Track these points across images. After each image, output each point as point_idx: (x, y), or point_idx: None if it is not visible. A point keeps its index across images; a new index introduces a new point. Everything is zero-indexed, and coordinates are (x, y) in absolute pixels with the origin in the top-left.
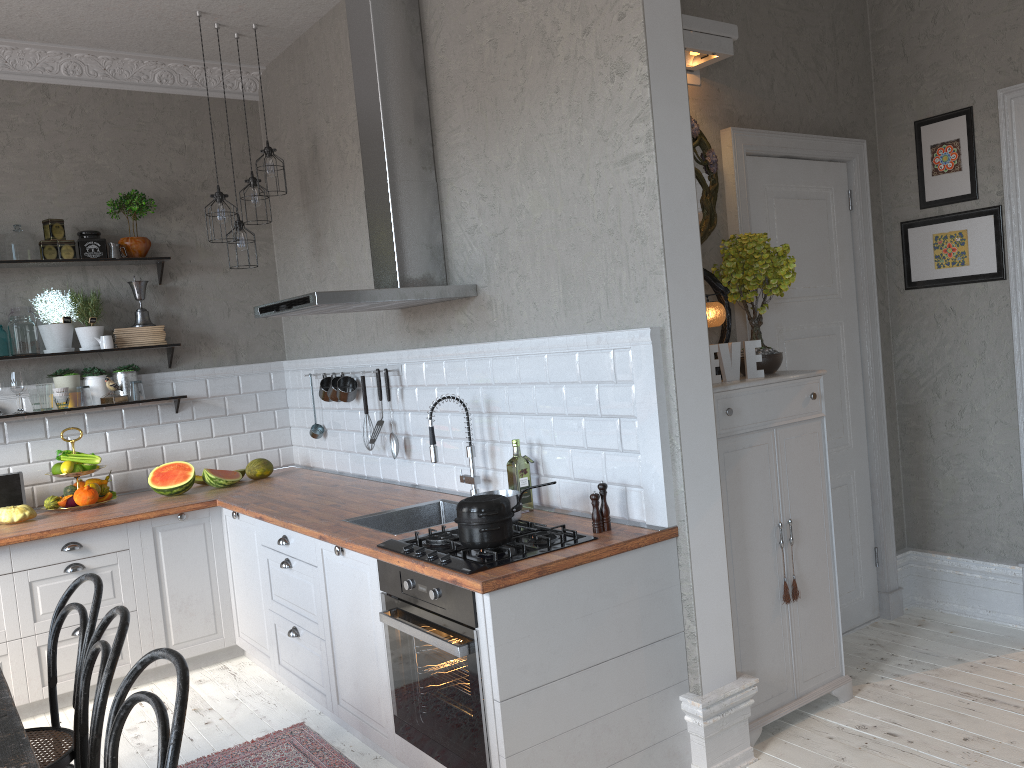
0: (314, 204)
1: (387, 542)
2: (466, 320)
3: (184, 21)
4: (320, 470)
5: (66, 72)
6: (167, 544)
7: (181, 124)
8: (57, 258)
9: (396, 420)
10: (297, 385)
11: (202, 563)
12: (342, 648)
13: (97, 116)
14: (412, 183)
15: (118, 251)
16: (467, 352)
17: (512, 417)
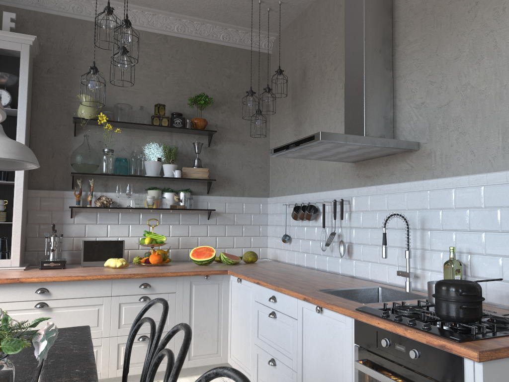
0: (299, 105)
1: (363, 307)
2: (407, 167)
3: None
4: (284, 262)
5: (177, 29)
6: (197, 293)
7: (230, 62)
8: (159, 125)
9: (343, 233)
10: (275, 211)
11: (214, 308)
12: (311, 381)
13: (189, 54)
14: (378, 77)
15: (190, 124)
16: (408, 187)
17: (444, 232)
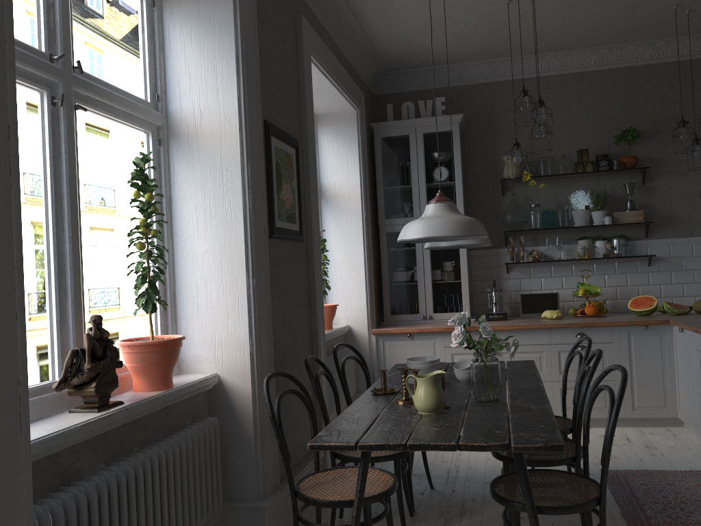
0: None
1: None
2: None
3: (665, 14)
4: None
5: (594, 62)
6: (636, 343)
7: (662, 81)
8: (583, 171)
9: None
10: None
11: (657, 359)
12: None
13: (610, 85)
14: None
15: (617, 165)
16: None
17: None
